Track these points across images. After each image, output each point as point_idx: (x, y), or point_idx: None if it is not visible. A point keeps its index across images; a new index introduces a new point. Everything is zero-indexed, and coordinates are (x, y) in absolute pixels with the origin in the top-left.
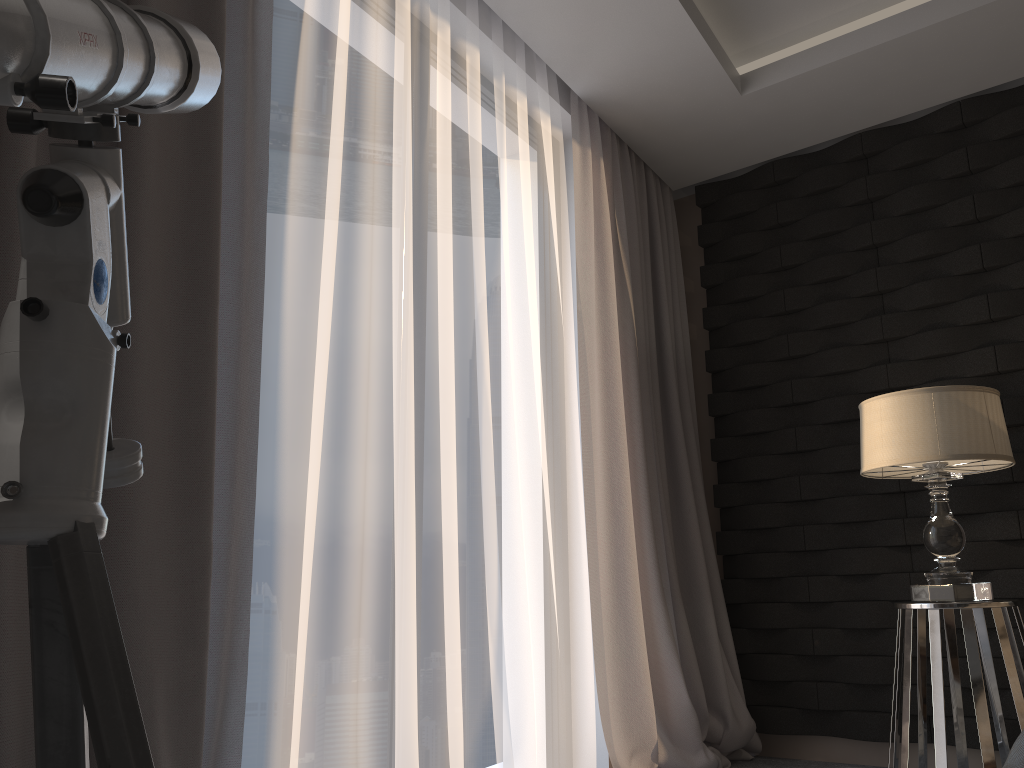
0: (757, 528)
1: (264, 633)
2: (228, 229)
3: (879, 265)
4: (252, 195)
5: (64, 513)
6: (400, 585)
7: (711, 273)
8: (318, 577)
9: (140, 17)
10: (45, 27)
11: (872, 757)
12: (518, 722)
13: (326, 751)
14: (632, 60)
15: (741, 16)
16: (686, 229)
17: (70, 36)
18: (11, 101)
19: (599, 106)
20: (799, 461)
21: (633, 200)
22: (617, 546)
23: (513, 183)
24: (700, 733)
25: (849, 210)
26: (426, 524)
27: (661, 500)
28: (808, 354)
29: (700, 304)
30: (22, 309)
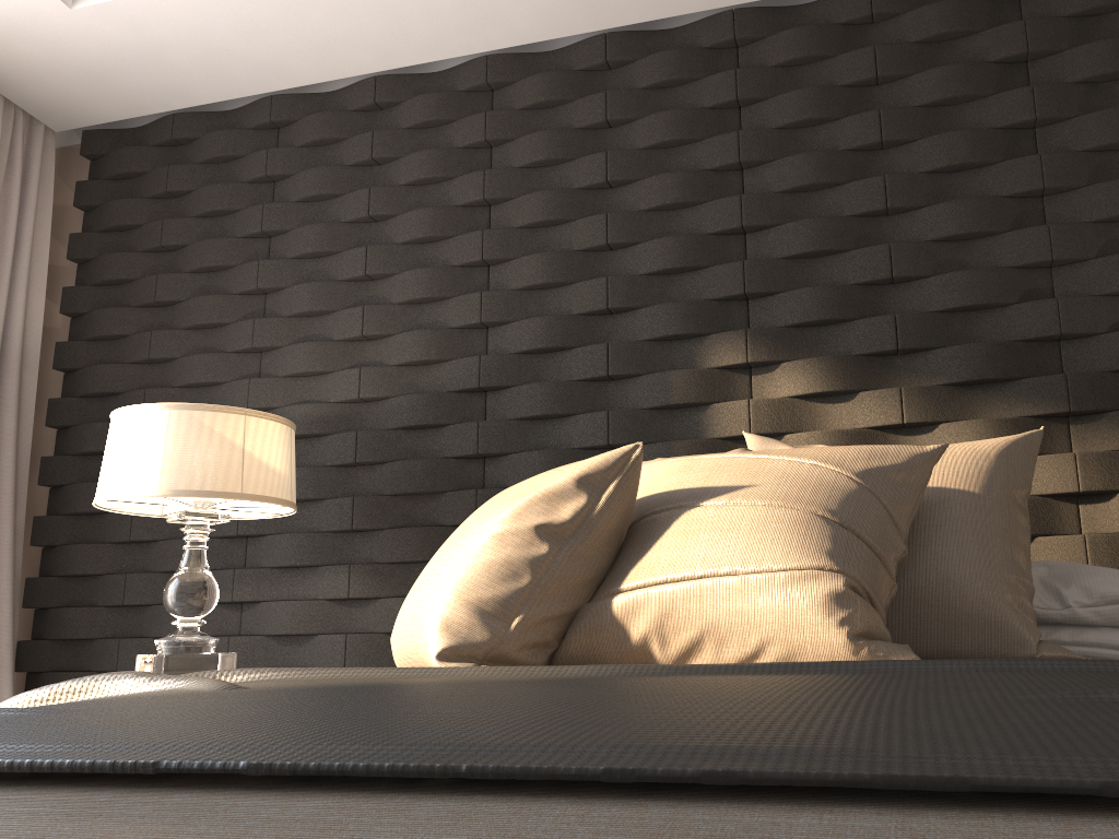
0: (76, 575)
1: None
2: None
3: (270, 258)
4: None
5: None
6: None
7: (82, 244)
8: None
9: None
10: None
11: None
12: None
13: None
14: None
15: None
16: (74, 185)
17: None
18: None
19: None
20: None
21: None
22: None
23: None
24: None
25: (247, 187)
26: None
27: None
28: (174, 358)
29: (73, 283)
30: None
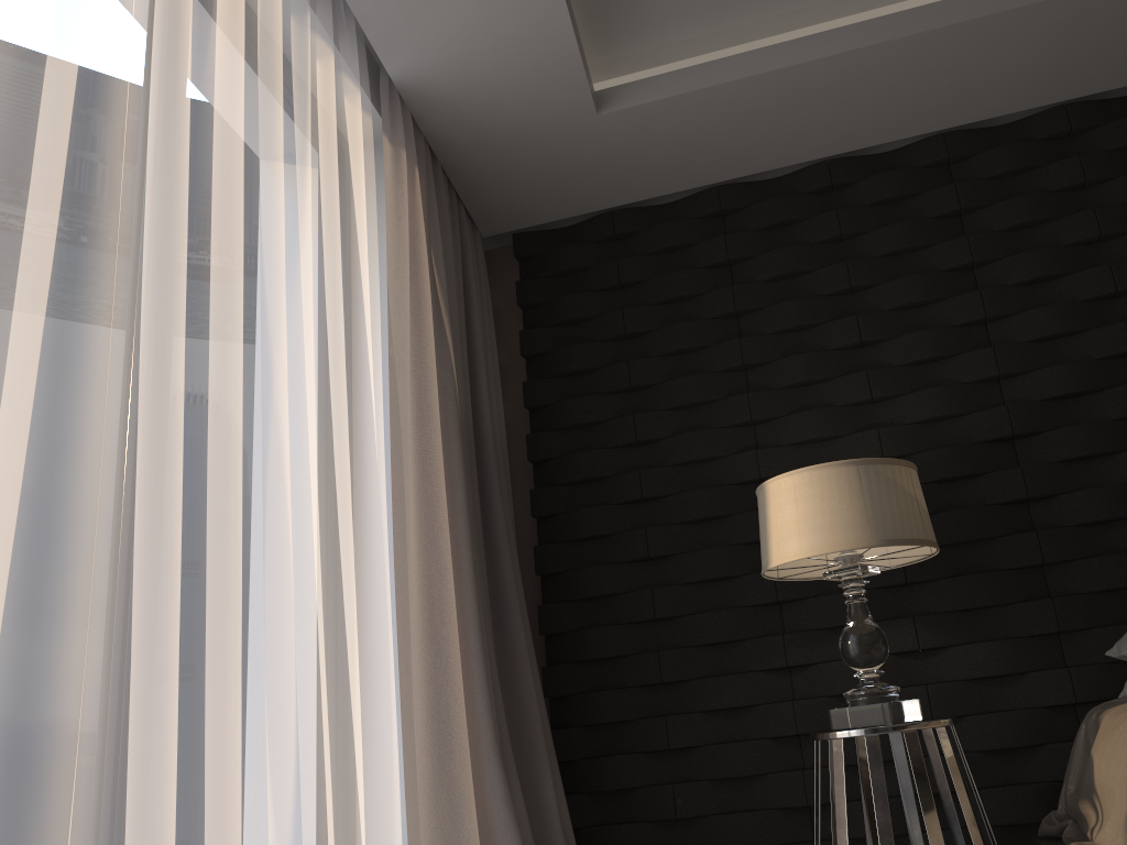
0: (598, 658)
1: None
2: None
3: (741, 336)
4: None
5: None
6: (150, 748)
7: (534, 339)
8: None
9: None
10: None
11: None
12: None
13: None
14: (475, 39)
15: (607, 15)
16: (498, 286)
17: None
18: None
19: (416, 100)
20: (650, 570)
21: (449, 231)
22: (438, 685)
23: (315, 161)
24: None
25: (705, 272)
26: (189, 644)
27: (486, 622)
28: (659, 439)
29: (516, 378)
30: None
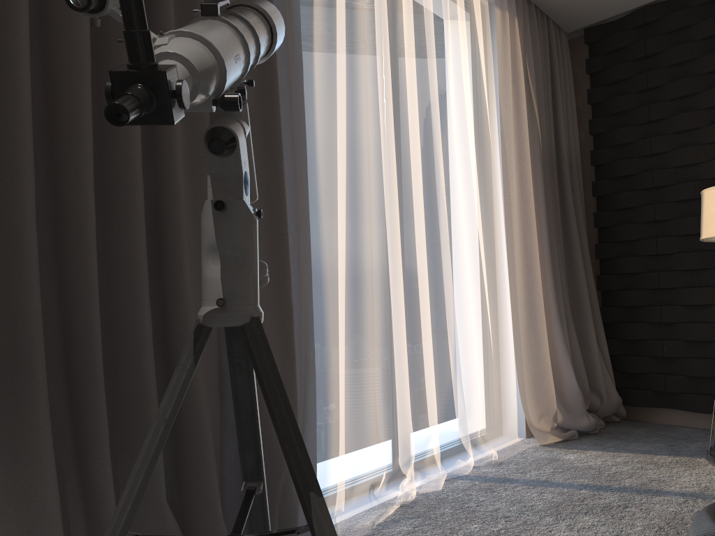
0: (625, 273)
1: (321, 349)
2: (283, 107)
3: None
4: (295, 82)
5: (245, 313)
6: (396, 319)
7: (595, 94)
8: (347, 315)
9: (250, 22)
10: (224, 67)
11: (701, 423)
12: (468, 398)
13: (359, 415)
14: None
15: None
16: (577, 61)
17: (231, 63)
18: (212, 110)
19: None
20: (656, 227)
21: (538, 45)
22: (529, 288)
23: (455, 45)
24: (584, 405)
25: (700, 43)
26: (409, 280)
27: (559, 256)
28: (665, 152)
29: (587, 116)
30: (214, 207)
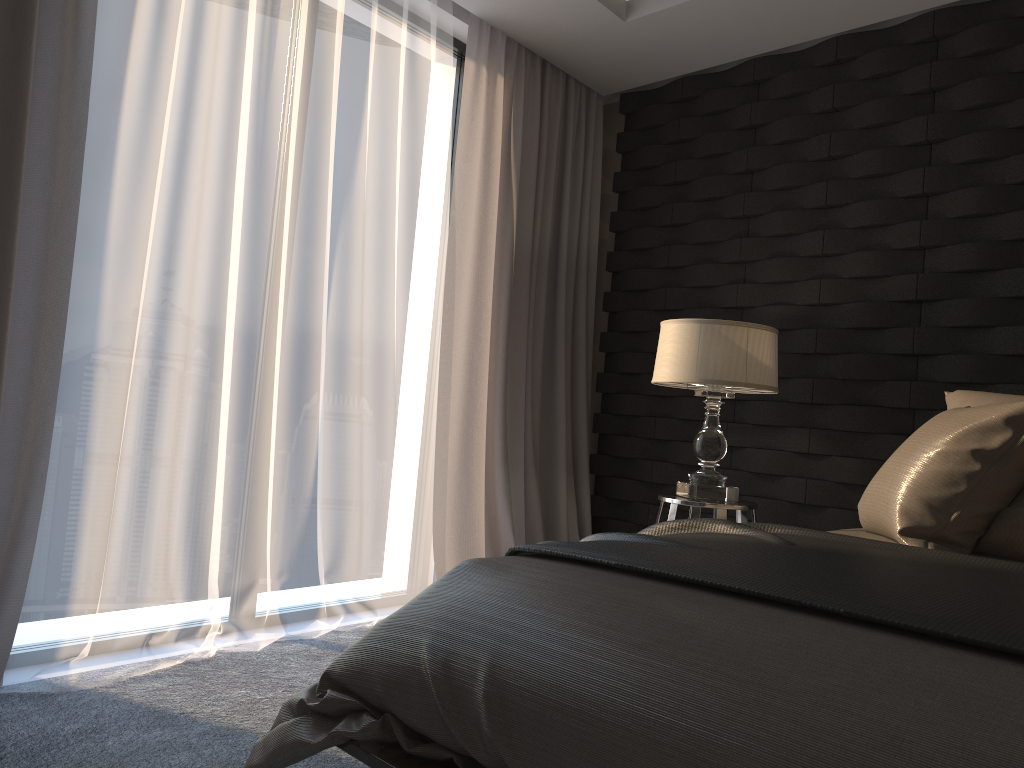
0: (623, 414)
1: (78, 463)
2: (40, 173)
3: (751, 190)
4: (68, 144)
5: None
6: (211, 437)
7: (622, 180)
8: (141, 426)
9: None
10: None
11: None
12: (340, 546)
13: (138, 547)
14: None
15: None
16: (614, 134)
17: None
18: None
19: (498, 24)
20: None
21: (537, 111)
22: (469, 419)
23: (383, 105)
24: None
25: (735, 134)
26: (249, 392)
27: (528, 383)
28: (684, 266)
29: (615, 207)
30: None
